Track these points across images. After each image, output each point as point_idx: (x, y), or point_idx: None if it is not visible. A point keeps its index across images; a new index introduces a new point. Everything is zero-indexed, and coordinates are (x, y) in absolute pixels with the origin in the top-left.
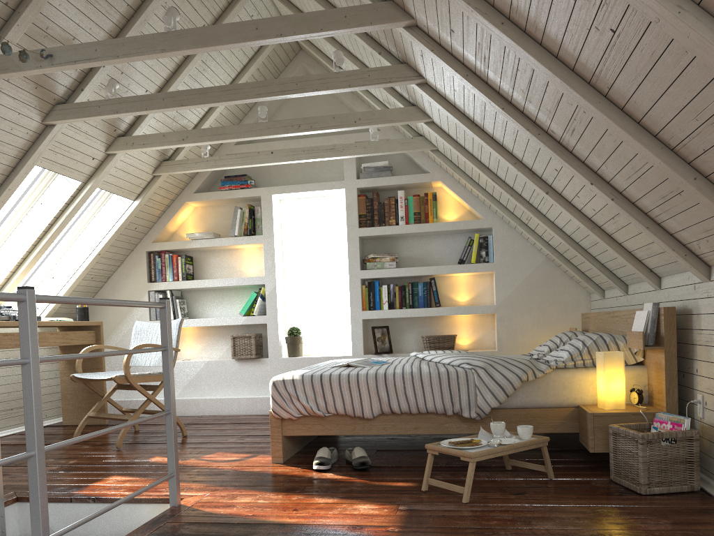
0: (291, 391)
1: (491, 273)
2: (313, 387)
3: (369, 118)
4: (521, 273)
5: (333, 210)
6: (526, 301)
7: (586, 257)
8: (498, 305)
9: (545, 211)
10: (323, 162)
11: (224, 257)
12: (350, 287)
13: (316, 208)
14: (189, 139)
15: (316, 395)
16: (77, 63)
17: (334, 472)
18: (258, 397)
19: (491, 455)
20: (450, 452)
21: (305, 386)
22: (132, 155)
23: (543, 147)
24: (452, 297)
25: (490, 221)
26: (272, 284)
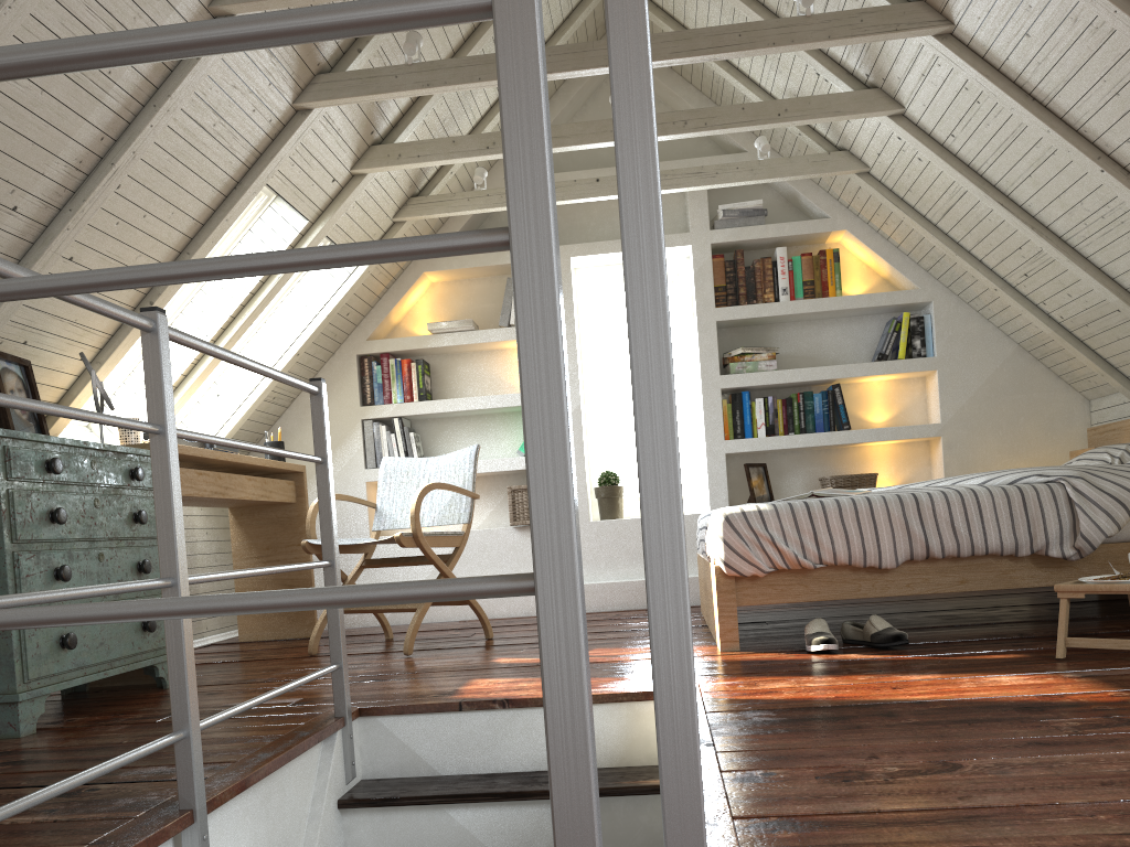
0: (759, 530)
1: (923, 377)
2: (795, 522)
3: (801, 108)
4: (980, 373)
5: None
6: (988, 416)
7: None
8: (945, 423)
9: (1096, 248)
10: None
11: (482, 364)
12: (704, 402)
13: None
14: (497, 147)
15: (802, 534)
16: None
17: (855, 653)
18: None
19: None
20: (1115, 589)
21: (781, 520)
22: (379, 182)
23: None
24: (861, 417)
25: (928, 292)
26: (575, 402)
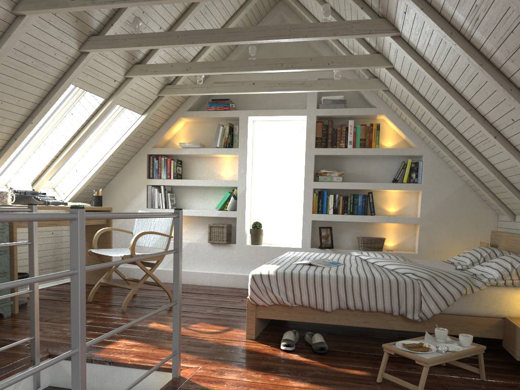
0: (266, 284)
1: (417, 192)
2: (284, 283)
3: (340, 61)
4: (443, 194)
5: (294, 131)
6: (444, 217)
7: (511, 190)
8: (422, 218)
9: (482, 149)
10: (290, 92)
11: (206, 163)
12: (304, 194)
13: (281, 129)
14: (191, 70)
15: (287, 289)
16: (114, 3)
17: (298, 354)
18: (226, 274)
19: (441, 361)
20: (405, 355)
21: (278, 281)
22: (144, 79)
23: (512, 101)
24: (383, 208)
25: (422, 150)
26: (243, 187)
